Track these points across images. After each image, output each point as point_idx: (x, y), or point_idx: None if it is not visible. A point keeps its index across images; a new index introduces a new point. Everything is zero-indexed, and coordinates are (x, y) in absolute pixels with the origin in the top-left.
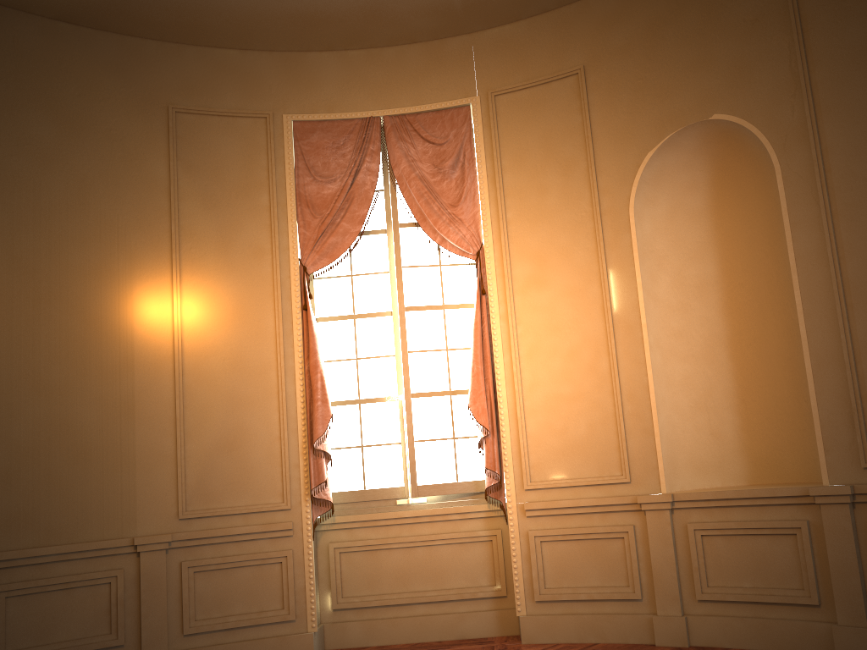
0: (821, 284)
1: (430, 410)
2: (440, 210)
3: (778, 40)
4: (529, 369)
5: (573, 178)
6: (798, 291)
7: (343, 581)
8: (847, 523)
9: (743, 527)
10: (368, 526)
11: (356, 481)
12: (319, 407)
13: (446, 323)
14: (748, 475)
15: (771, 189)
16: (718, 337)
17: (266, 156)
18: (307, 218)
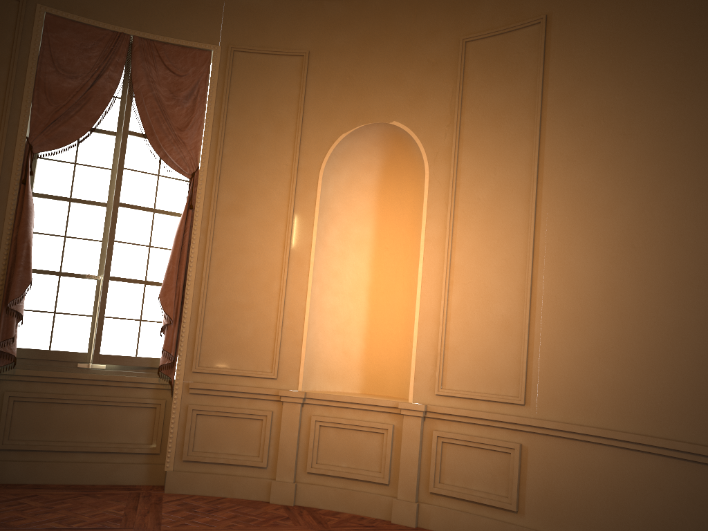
0: (437, 263)
1: (124, 293)
2: (168, 130)
3: (447, 83)
4: (216, 277)
5: (283, 136)
6: (422, 264)
7: (12, 426)
8: (417, 430)
9: (350, 424)
10: (47, 381)
11: (42, 342)
12: (20, 272)
13: (154, 224)
14: (362, 386)
15: (421, 186)
16: (363, 282)
17: (12, 36)
18: (43, 103)
